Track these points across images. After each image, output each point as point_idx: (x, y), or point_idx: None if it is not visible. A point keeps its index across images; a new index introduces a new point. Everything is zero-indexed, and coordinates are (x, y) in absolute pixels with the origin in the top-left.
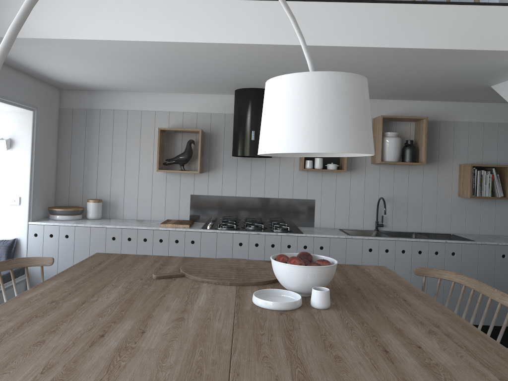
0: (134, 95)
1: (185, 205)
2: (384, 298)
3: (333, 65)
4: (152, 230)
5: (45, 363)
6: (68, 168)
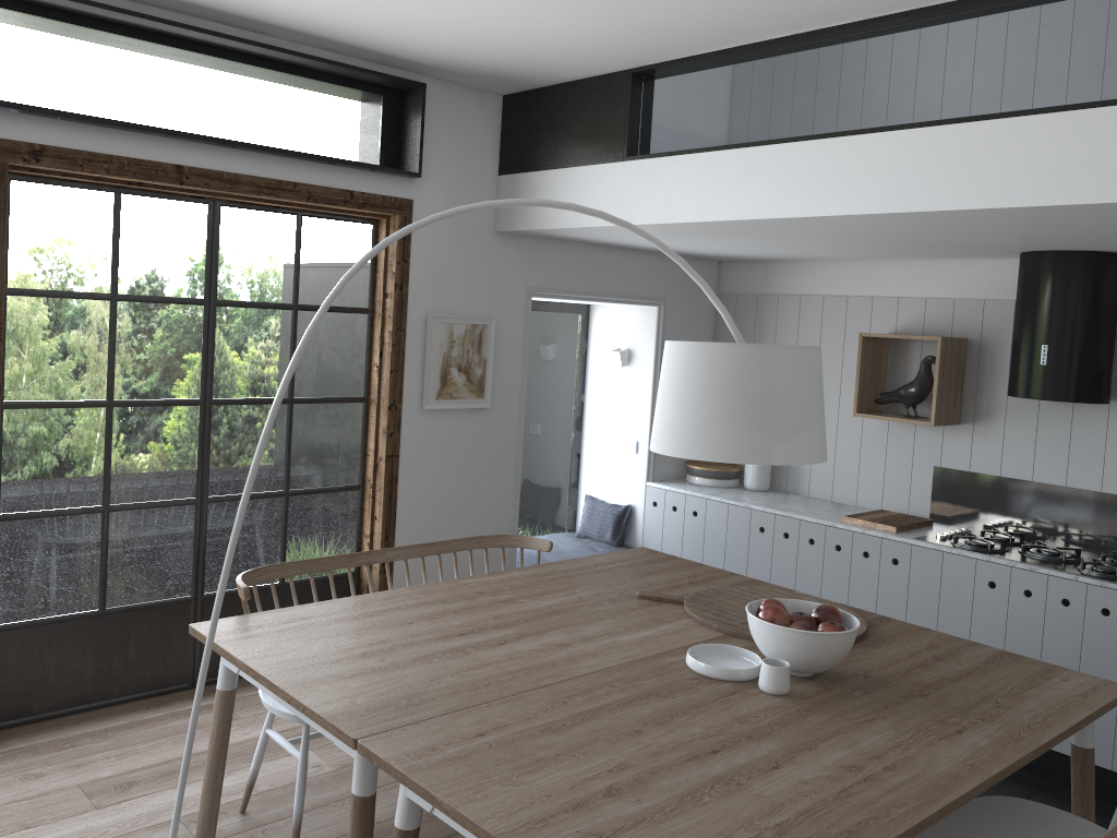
0: (836, 267)
1: (922, 485)
2: (926, 717)
3: None
4: (823, 526)
5: (383, 639)
6: None
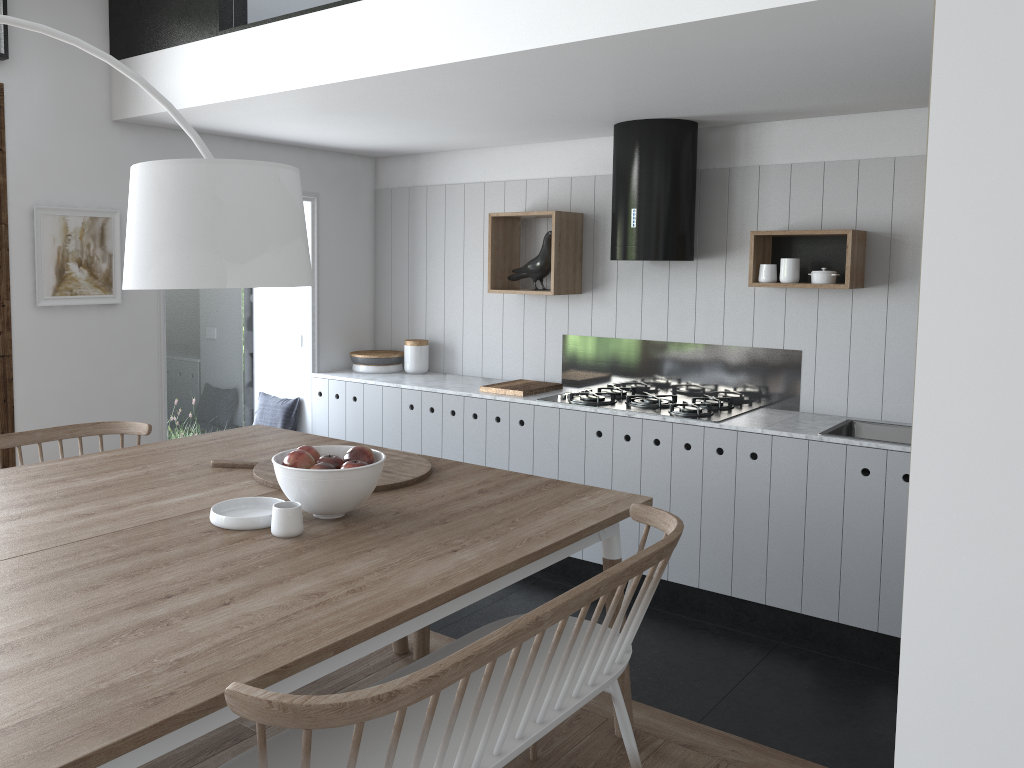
0: (474, 155)
1: (554, 354)
2: (431, 542)
3: (653, 68)
4: (462, 397)
5: None
6: (389, 289)
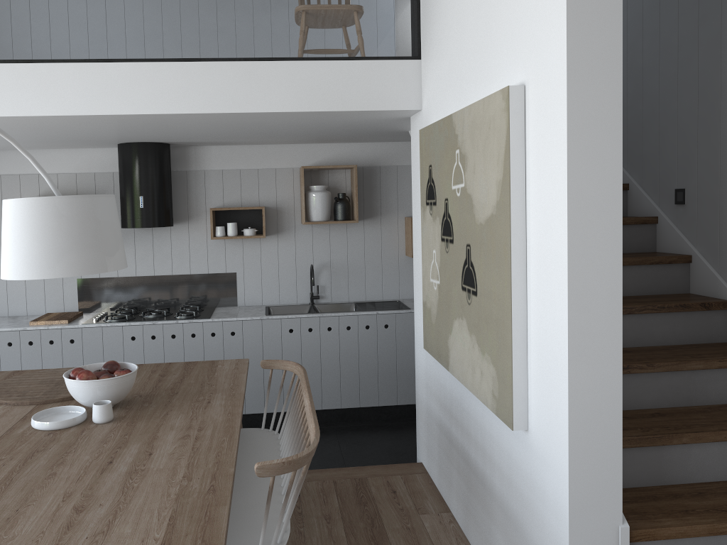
0: None
1: (72, 292)
2: (189, 402)
3: (198, 124)
4: (18, 331)
5: None
6: None
